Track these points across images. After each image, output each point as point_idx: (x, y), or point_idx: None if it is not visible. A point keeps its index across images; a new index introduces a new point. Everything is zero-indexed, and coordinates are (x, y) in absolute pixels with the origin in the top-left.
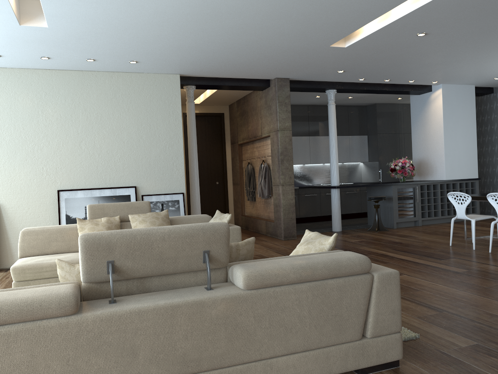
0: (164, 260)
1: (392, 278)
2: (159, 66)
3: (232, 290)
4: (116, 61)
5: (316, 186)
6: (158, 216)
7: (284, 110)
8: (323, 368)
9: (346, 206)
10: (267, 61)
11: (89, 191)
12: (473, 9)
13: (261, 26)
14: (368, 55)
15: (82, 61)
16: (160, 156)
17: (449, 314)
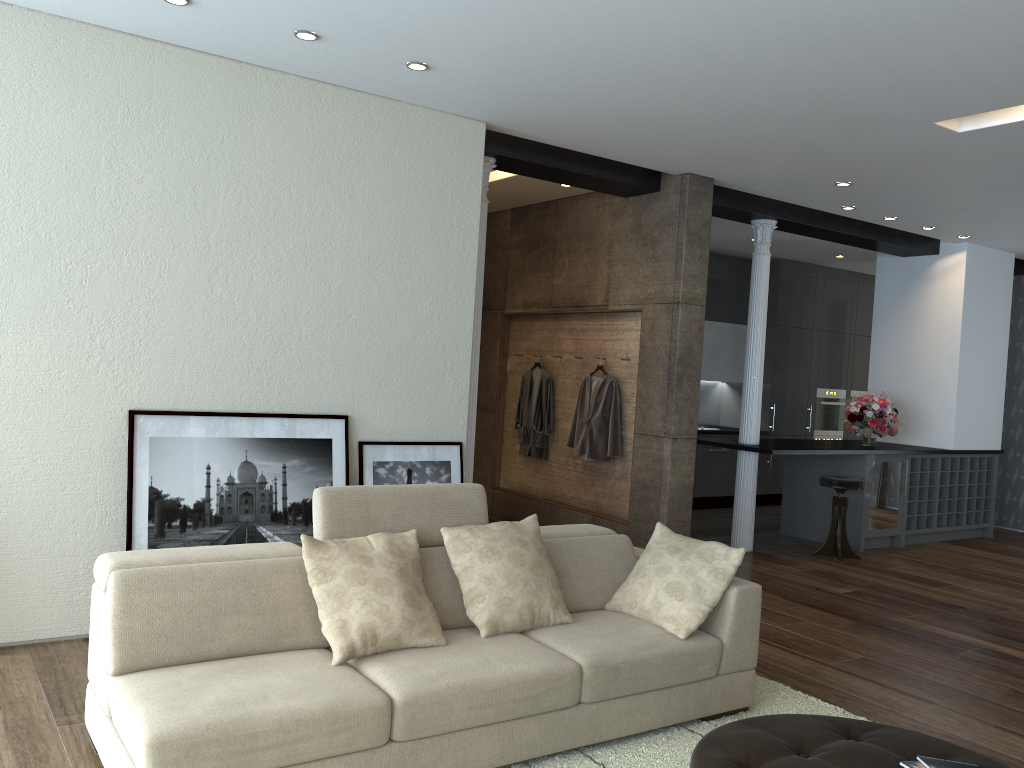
0: None
1: None
2: (465, 93)
3: None
4: (373, 54)
5: (703, 440)
6: (523, 538)
7: (697, 256)
8: None
9: (705, 480)
10: (738, 131)
11: (222, 421)
12: None
13: (893, 36)
14: (964, 159)
15: (278, 33)
16: (416, 336)
17: None
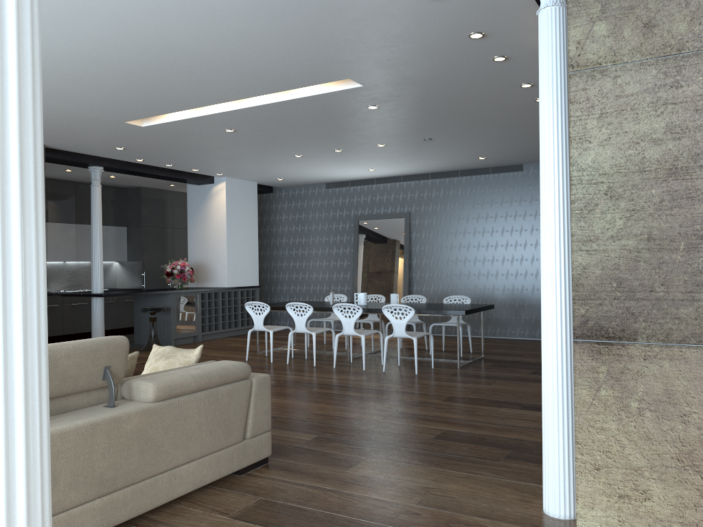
0: (66, 379)
1: (266, 381)
2: None
3: (139, 404)
4: None
5: (70, 294)
6: None
7: None
8: (215, 472)
9: None
10: None
11: None
12: (286, 120)
13: (53, 87)
14: (163, 138)
15: None
16: None
17: (284, 419)
